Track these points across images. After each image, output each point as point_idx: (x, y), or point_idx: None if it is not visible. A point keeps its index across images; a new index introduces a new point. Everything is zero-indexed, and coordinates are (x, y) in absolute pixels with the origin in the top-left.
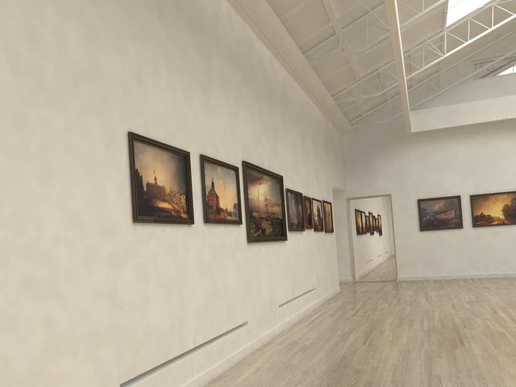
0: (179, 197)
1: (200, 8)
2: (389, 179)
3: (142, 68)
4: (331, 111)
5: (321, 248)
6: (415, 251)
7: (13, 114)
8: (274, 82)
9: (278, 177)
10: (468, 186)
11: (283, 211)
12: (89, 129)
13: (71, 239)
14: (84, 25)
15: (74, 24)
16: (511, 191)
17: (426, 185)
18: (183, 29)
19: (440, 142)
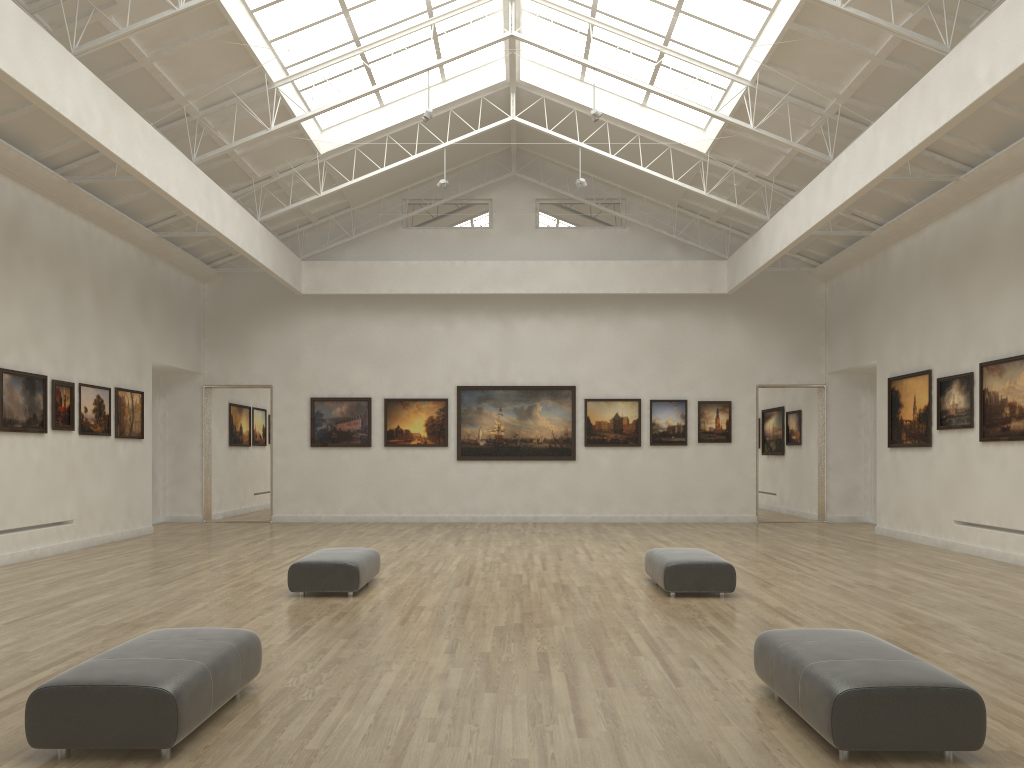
0: None
1: None
2: (271, 361)
3: None
4: (155, 247)
5: (100, 461)
6: (303, 478)
7: None
8: None
9: None
10: (383, 385)
11: None
12: None
13: None
14: None
15: None
16: (439, 398)
17: (325, 376)
18: None
19: (350, 314)
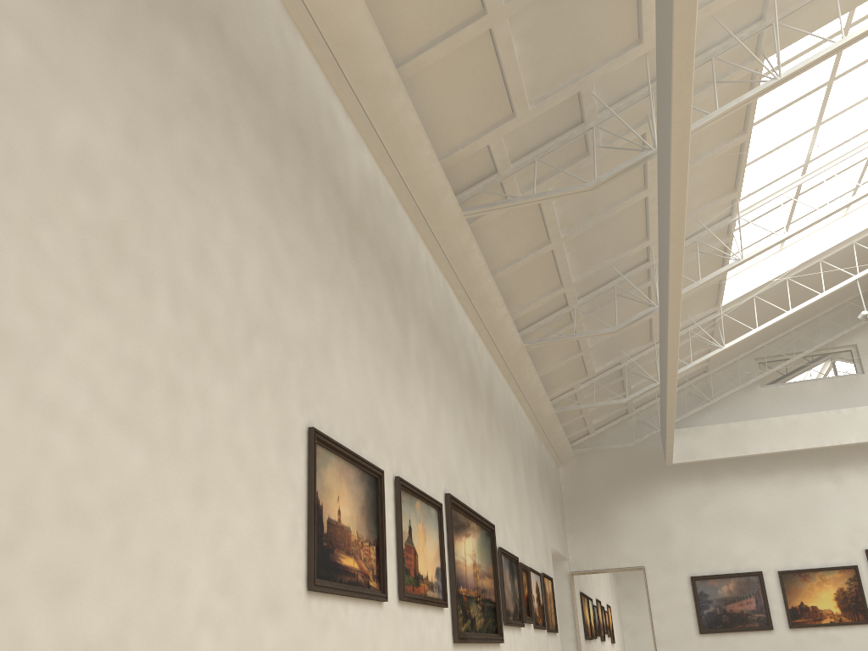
0: (368, 549)
1: (397, 250)
2: (639, 540)
3: (329, 327)
4: (547, 424)
5: None
6: None
7: (166, 379)
8: (479, 372)
9: (489, 526)
10: (773, 556)
11: (496, 588)
12: (260, 417)
13: (221, 616)
14: (266, 254)
15: (254, 249)
16: (845, 565)
17: (702, 551)
18: (378, 278)
19: (718, 481)
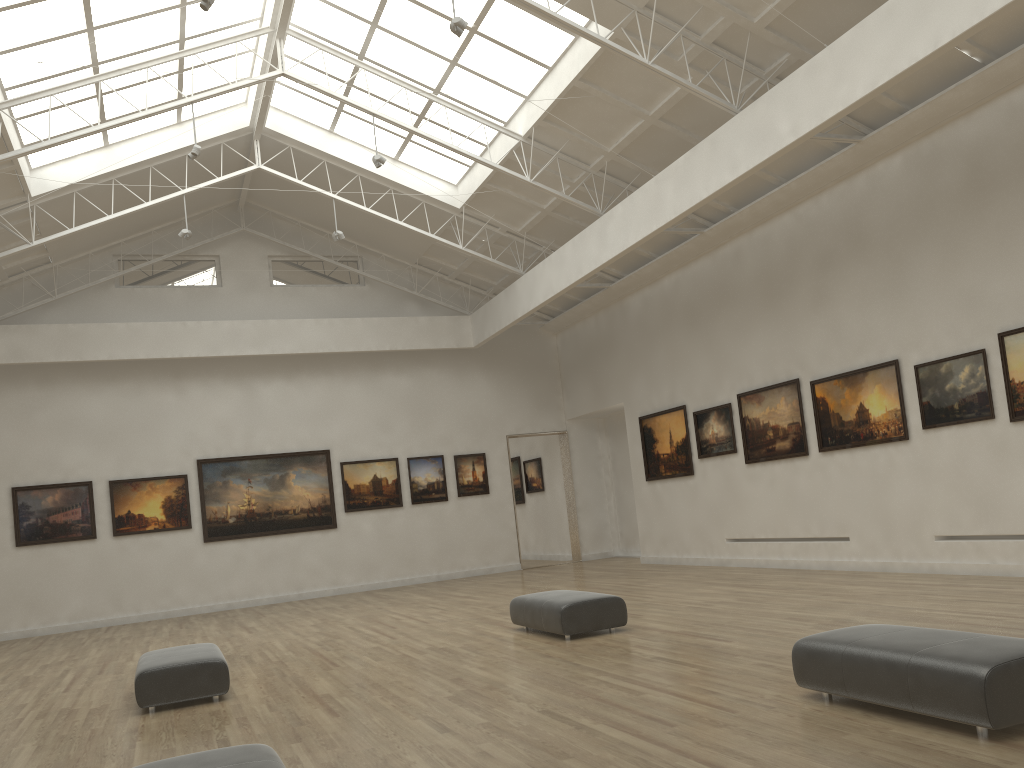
0: None
1: None
2: None
3: None
4: None
5: None
6: (8, 585)
7: None
8: None
9: None
10: (106, 465)
11: None
12: None
13: None
14: None
15: None
16: (176, 474)
17: (29, 461)
18: None
19: (56, 386)
